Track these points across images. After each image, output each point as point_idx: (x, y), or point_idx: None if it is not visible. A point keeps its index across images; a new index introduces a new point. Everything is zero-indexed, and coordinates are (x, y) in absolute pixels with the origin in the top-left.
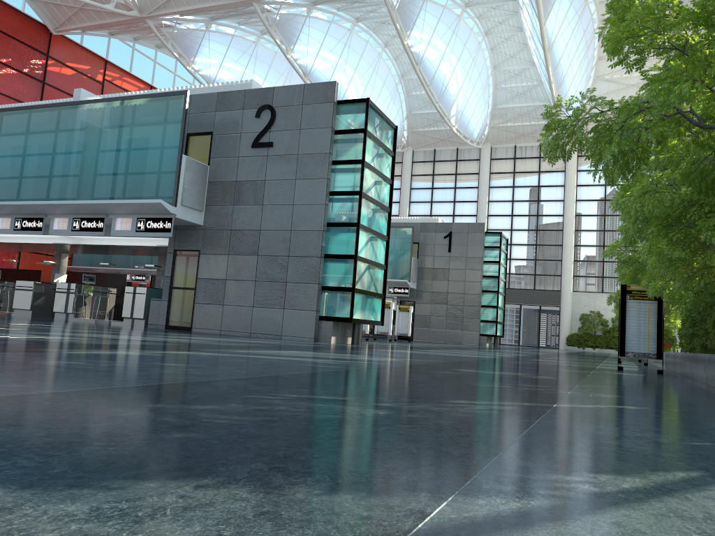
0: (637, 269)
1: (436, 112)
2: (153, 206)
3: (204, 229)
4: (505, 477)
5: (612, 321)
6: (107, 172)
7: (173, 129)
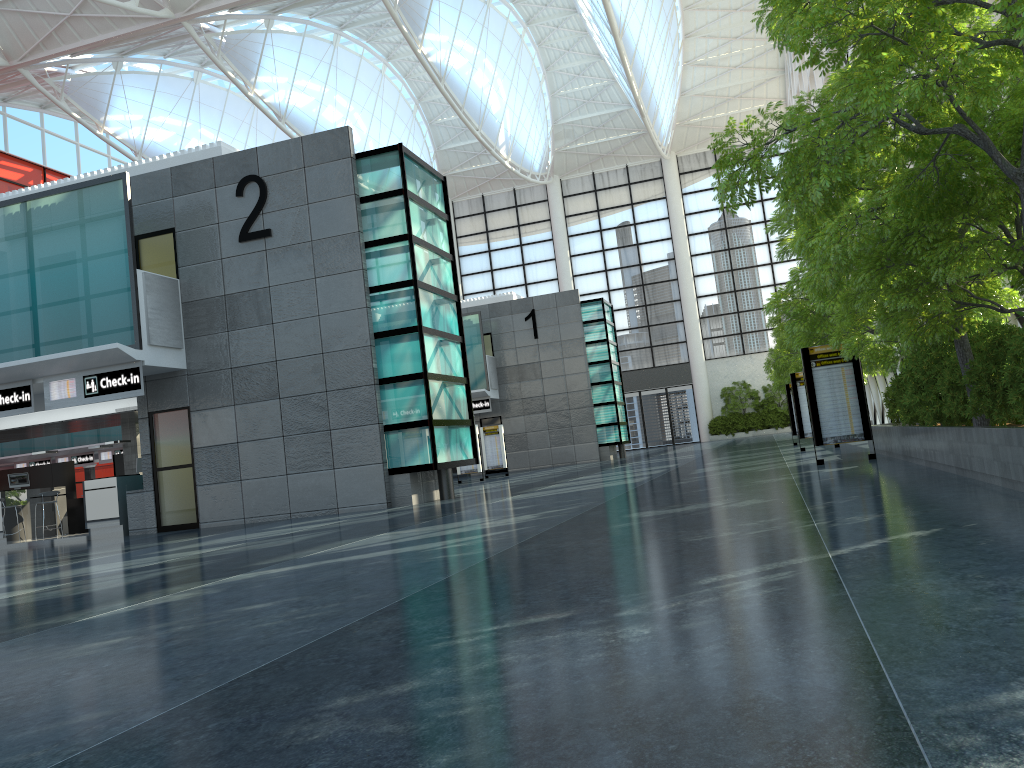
0: (813, 322)
1: (475, 143)
2: (106, 355)
3: (190, 374)
4: (949, 718)
5: (764, 390)
6: (21, 314)
7: (114, 234)
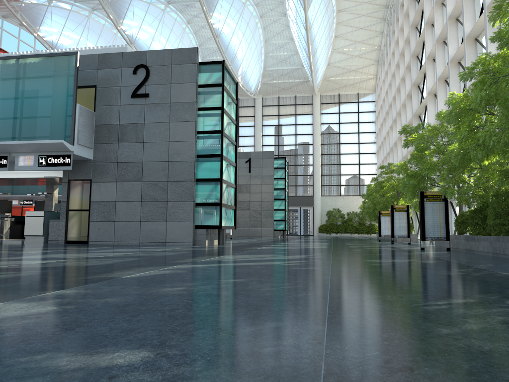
0: (419, 180)
1: None
2: (55, 146)
3: (94, 162)
4: None
5: (347, 214)
6: (8, 118)
7: (67, 83)
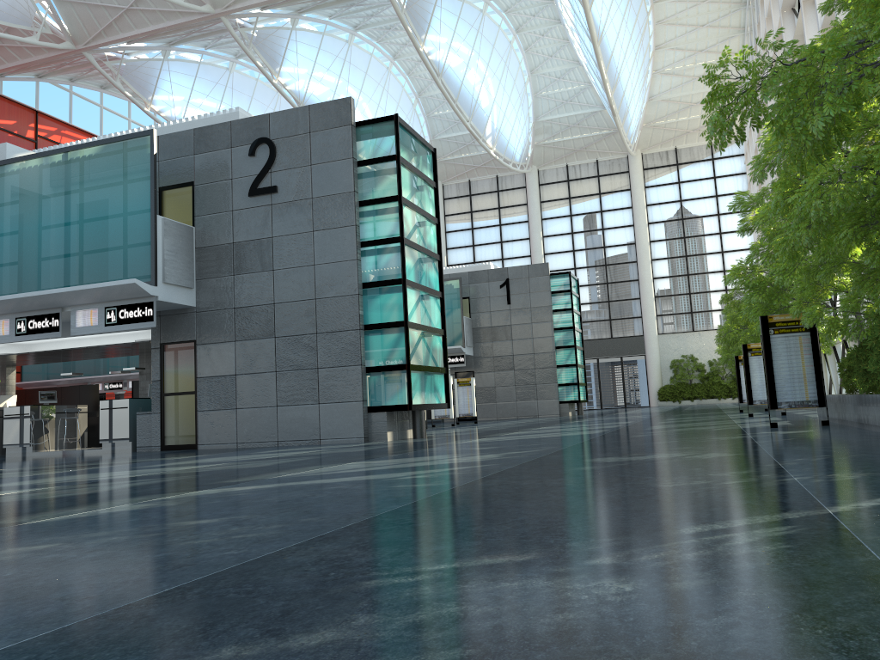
0: (770, 294)
1: (465, 134)
2: (125, 289)
3: (199, 311)
4: None
5: (710, 364)
6: (56, 250)
7: (140, 183)
